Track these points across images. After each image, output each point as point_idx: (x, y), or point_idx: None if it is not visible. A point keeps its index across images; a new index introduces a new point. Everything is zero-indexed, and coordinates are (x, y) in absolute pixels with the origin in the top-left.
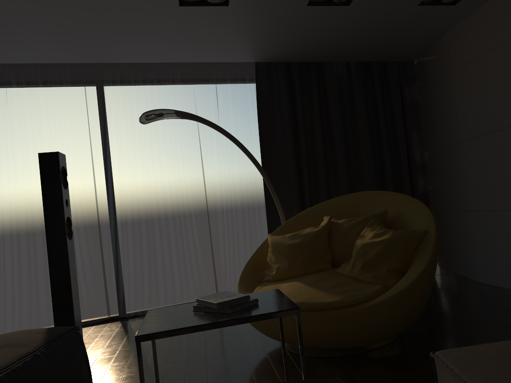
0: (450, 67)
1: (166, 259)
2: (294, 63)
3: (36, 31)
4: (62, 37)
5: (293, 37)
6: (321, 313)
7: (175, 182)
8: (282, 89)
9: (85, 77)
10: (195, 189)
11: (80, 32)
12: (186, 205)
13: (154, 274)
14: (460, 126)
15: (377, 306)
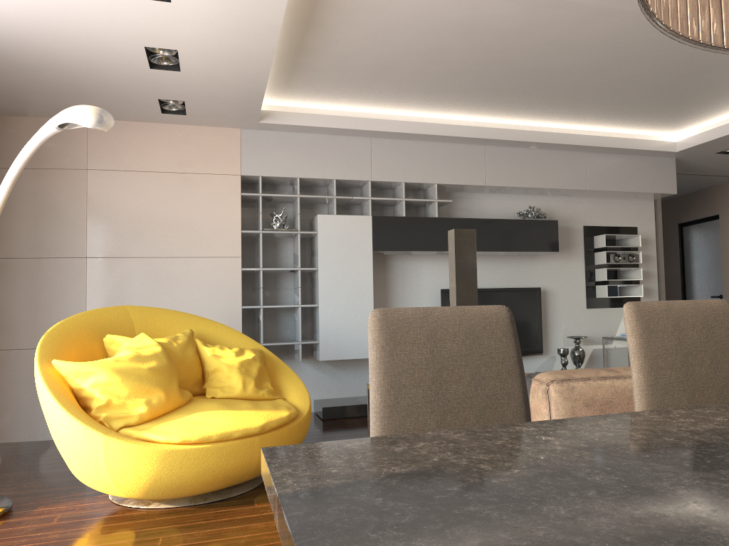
0: (84, 162)
1: None
2: None
3: None
4: None
5: (22, 36)
6: (286, 428)
7: None
8: None
9: None
10: None
11: None
12: None
13: None
14: (88, 239)
15: (309, 413)
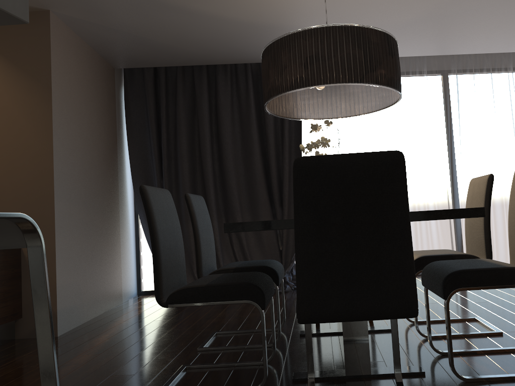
0: None
1: (498, 224)
2: None
3: (463, 27)
4: (473, 32)
5: None
6: None
7: (507, 158)
8: None
9: (437, 68)
10: None
11: (493, 27)
12: None
13: None
14: None
15: None
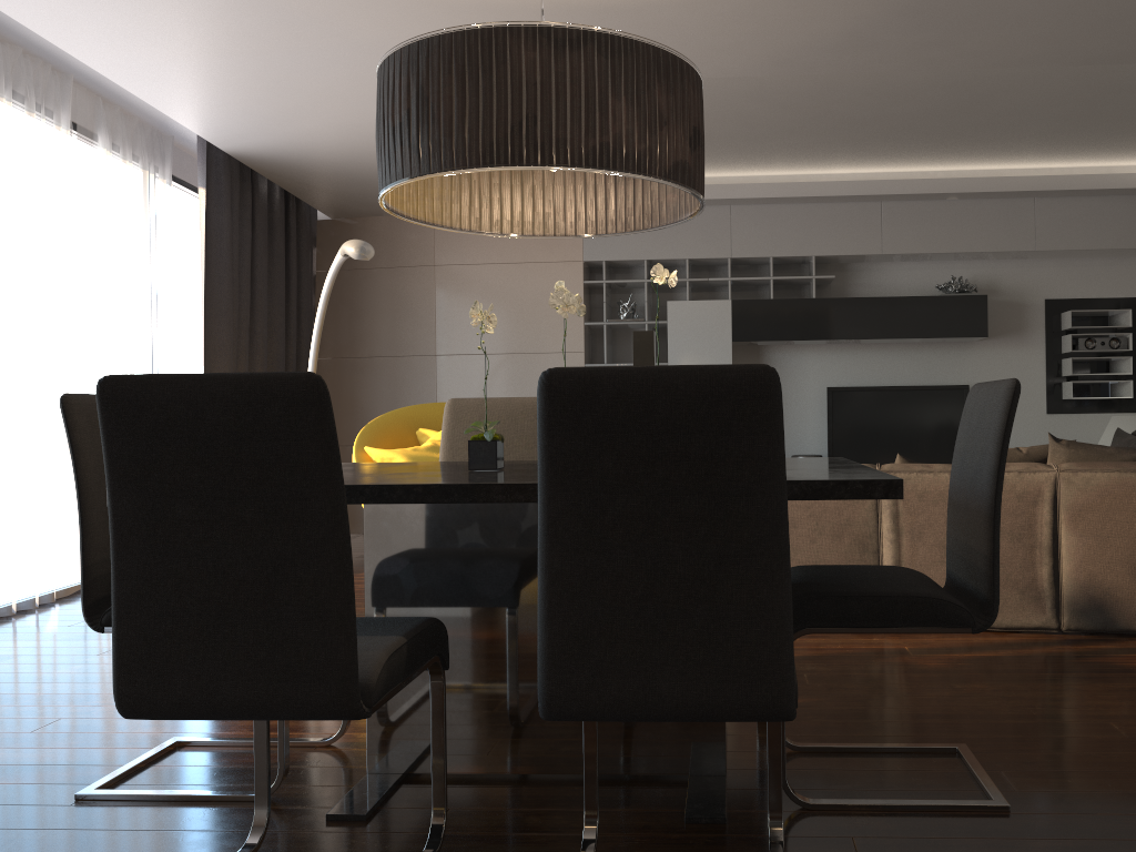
0: (432, 258)
1: (24, 498)
2: (236, 167)
3: (201, 22)
4: (191, 37)
5: (348, 159)
6: None
7: (48, 333)
8: (227, 206)
9: None
10: (72, 355)
11: (231, 50)
12: (62, 385)
13: (11, 530)
14: (437, 337)
15: None
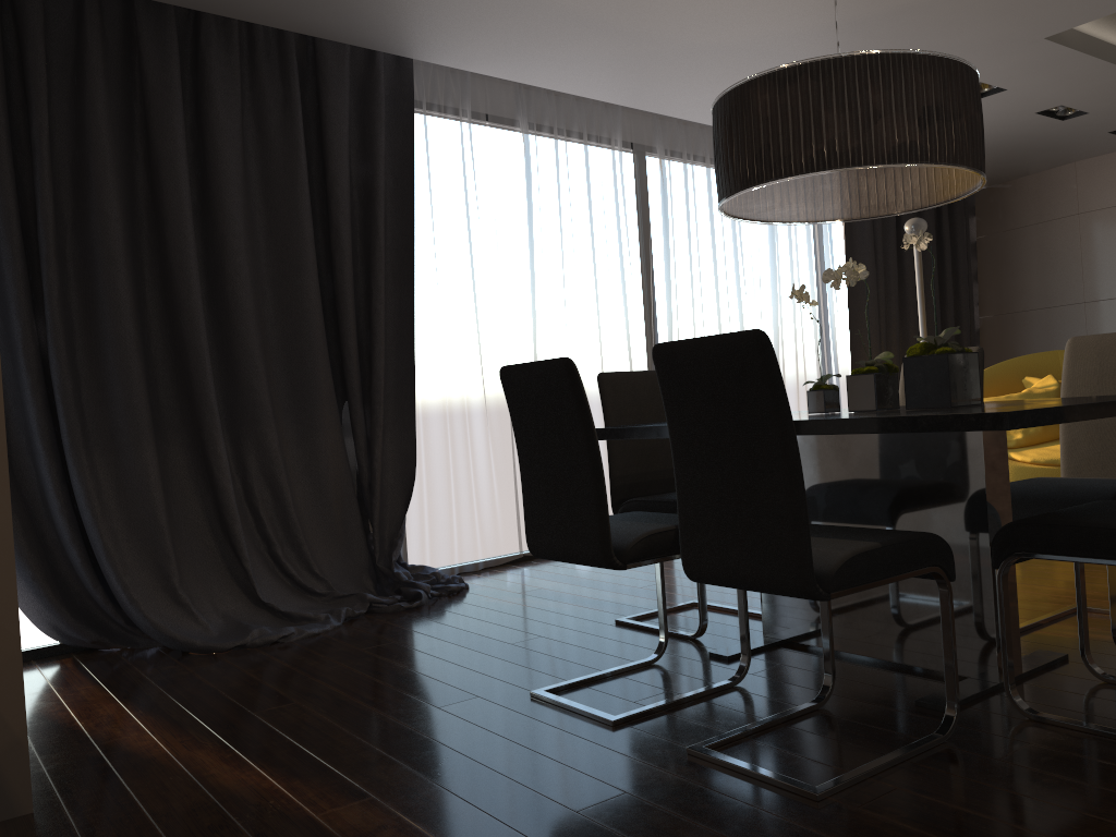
0: (1075, 207)
1: None
2: None
3: None
4: None
5: None
6: None
7: (729, 323)
8: None
9: (633, 138)
10: None
11: None
12: None
13: None
14: (1084, 284)
15: None
